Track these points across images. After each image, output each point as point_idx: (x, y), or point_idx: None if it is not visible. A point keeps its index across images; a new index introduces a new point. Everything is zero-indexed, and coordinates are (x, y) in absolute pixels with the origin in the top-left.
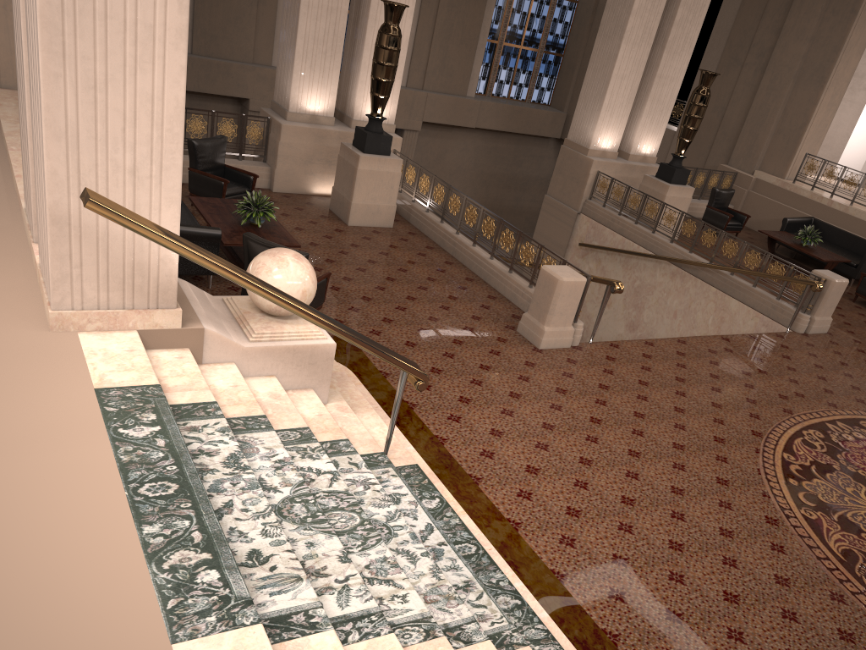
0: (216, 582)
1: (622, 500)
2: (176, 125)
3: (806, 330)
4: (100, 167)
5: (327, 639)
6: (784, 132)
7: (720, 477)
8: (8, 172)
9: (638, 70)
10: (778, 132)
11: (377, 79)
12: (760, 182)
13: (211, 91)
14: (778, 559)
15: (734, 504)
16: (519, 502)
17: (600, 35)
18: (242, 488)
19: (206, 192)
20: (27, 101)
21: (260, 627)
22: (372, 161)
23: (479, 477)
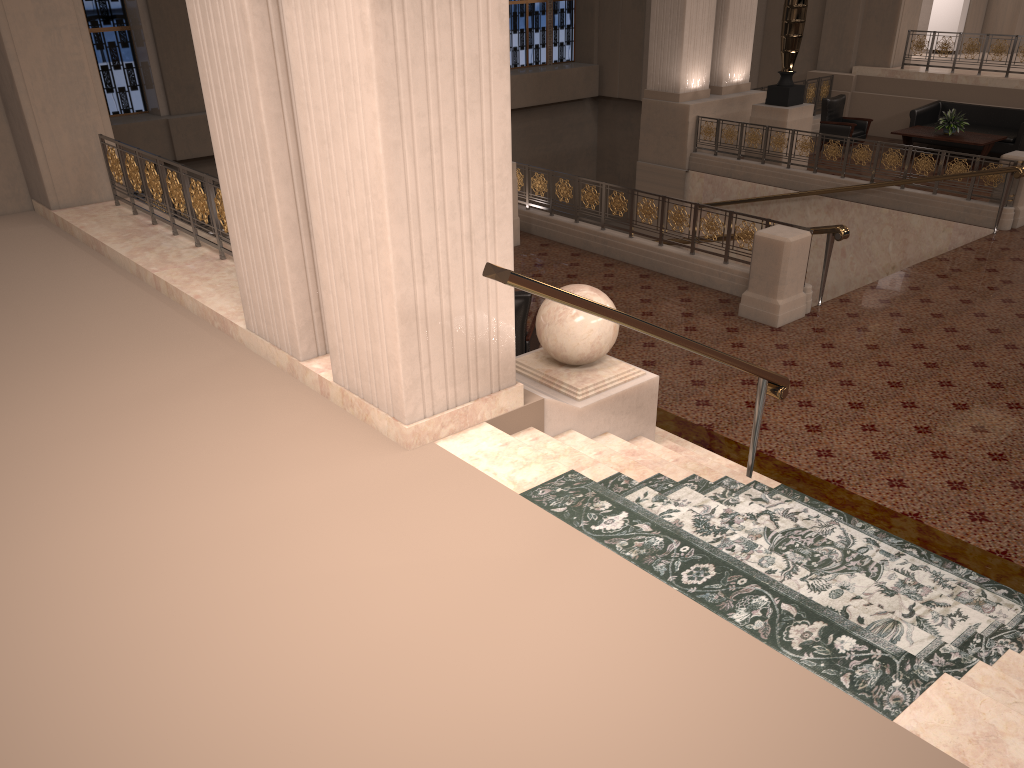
0: (860, 647)
1: (991, 458)
2: (505, 168)
3: (1012, 225)
4: (440, 241)
5: (985, 672)
6: (875, 14)
7: None
8: (165, 297)
9: None
10: (868, 16)
11: None
12: (863, 78)
13: (206, 153)
14: None
15: None
16: (898, 492)
17: None
18: (743, 551)
19: None
20: (277, 196)
21: (948, 676)
22: None
23: (838, 480)
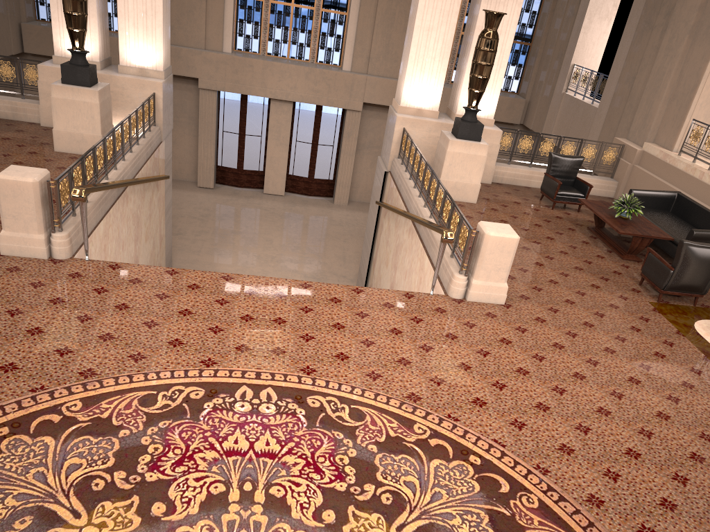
0: None
1: None
2: None
3: (466, 296)
4: None
5: None
6: (678, 97)
7: None
8: None
9: (448, 22)
10: (673, 98)
11: (64, 12)
12: (646, 155)
13: None
14: None
15: None
16: None
17: None
18: None
19: None
20: None
21: None
22: (65, 90)
23: None
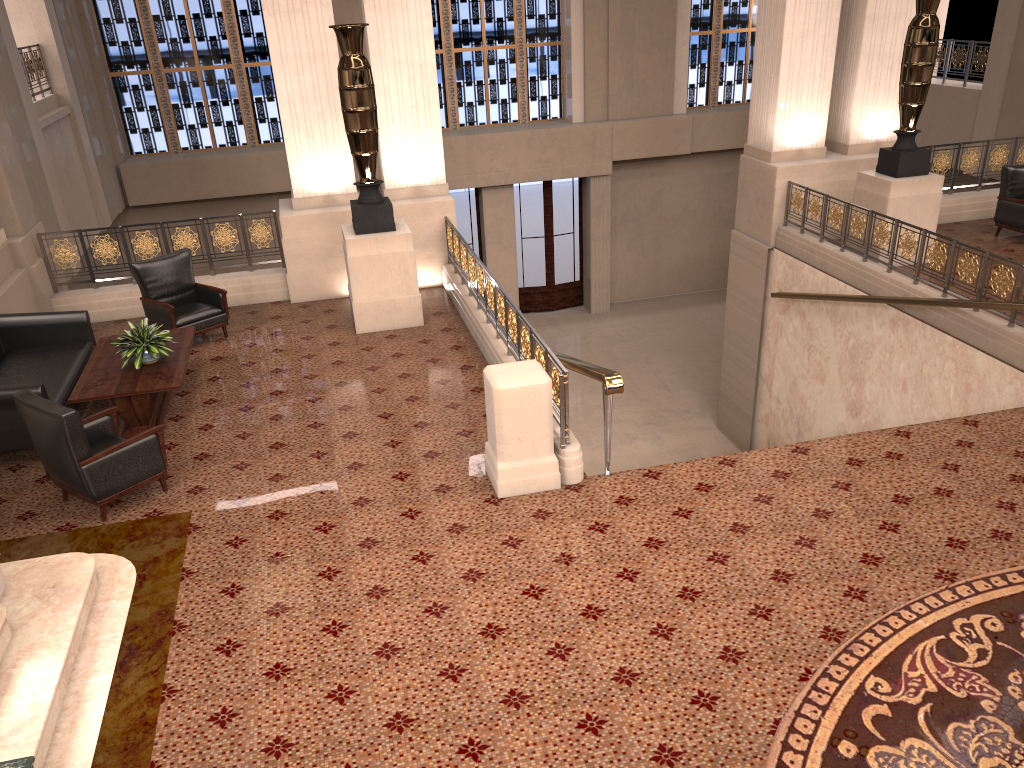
0: None
1: None
2: None
3: None
4: None
5: None
6: None
7: (668, 746)
8: None
9: (829, 18)
10: None
11: (350, 132)
12: None
13: None
14: None
15: None
16: None
17: None
18: None
19: (160, 324)
20: None
21: None
22: (366, 243)
23: None
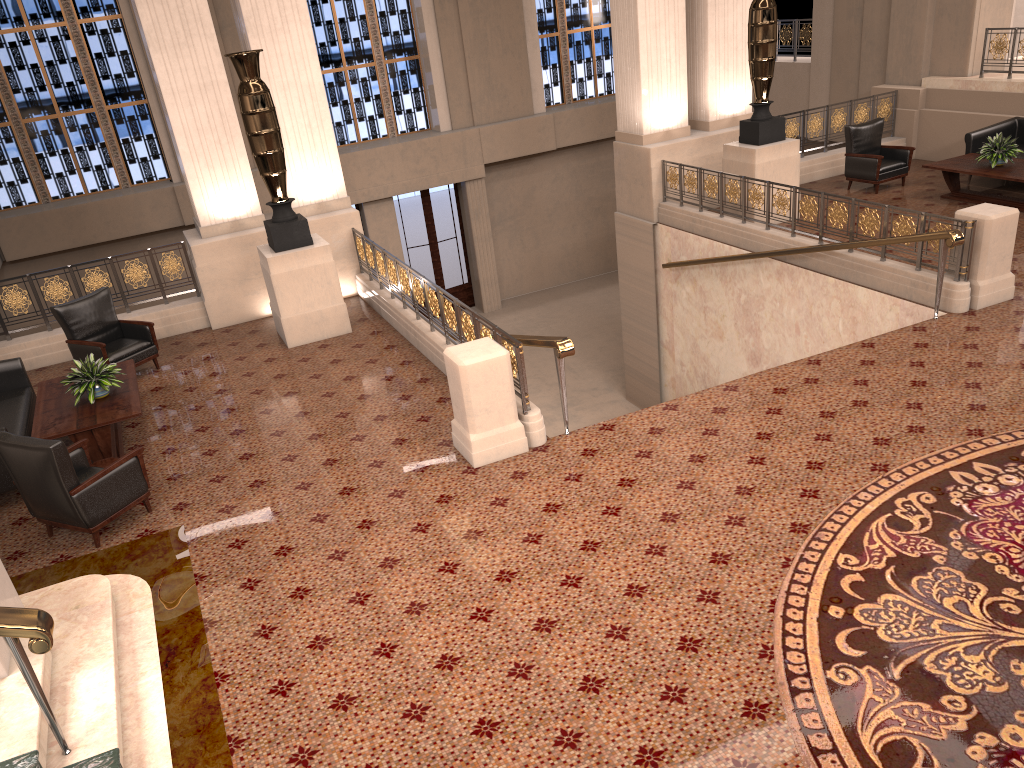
0: None
1: (475, 729)
2: None
3: (972, 305)
4: None
5: None
6: (948, 11)
7: (688, 637)
8: None
9: (676, 8)
10: (940, 14)
11: (257, 155)
12: (933, 92)
13: None
14: None
15: (692, 690)
16: None
17: None
18: None
19: None
20: None
21: None
22: (287, 259)
23: (242, 739)
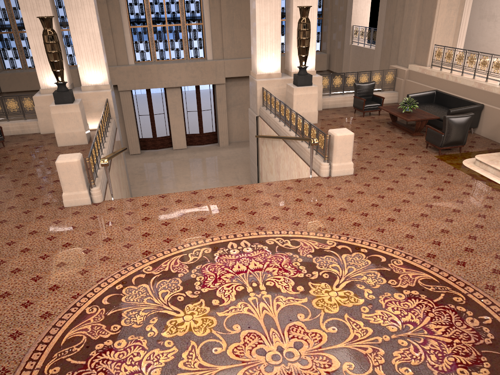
0: None
1: None
2: None
3: (331, 174)
4: None
5: None
6: (422, 33)
7: (57, 285)
8: None
9: (276, 17)
10: (420, 34)
11: (49, 61)
12: (411, 72)
13: None
14: (2, 342)
15: (35, 304)
16: None
17: (250, 2)
18: None
19: None
20: None
21: None
22: (58, 108)
23: None
